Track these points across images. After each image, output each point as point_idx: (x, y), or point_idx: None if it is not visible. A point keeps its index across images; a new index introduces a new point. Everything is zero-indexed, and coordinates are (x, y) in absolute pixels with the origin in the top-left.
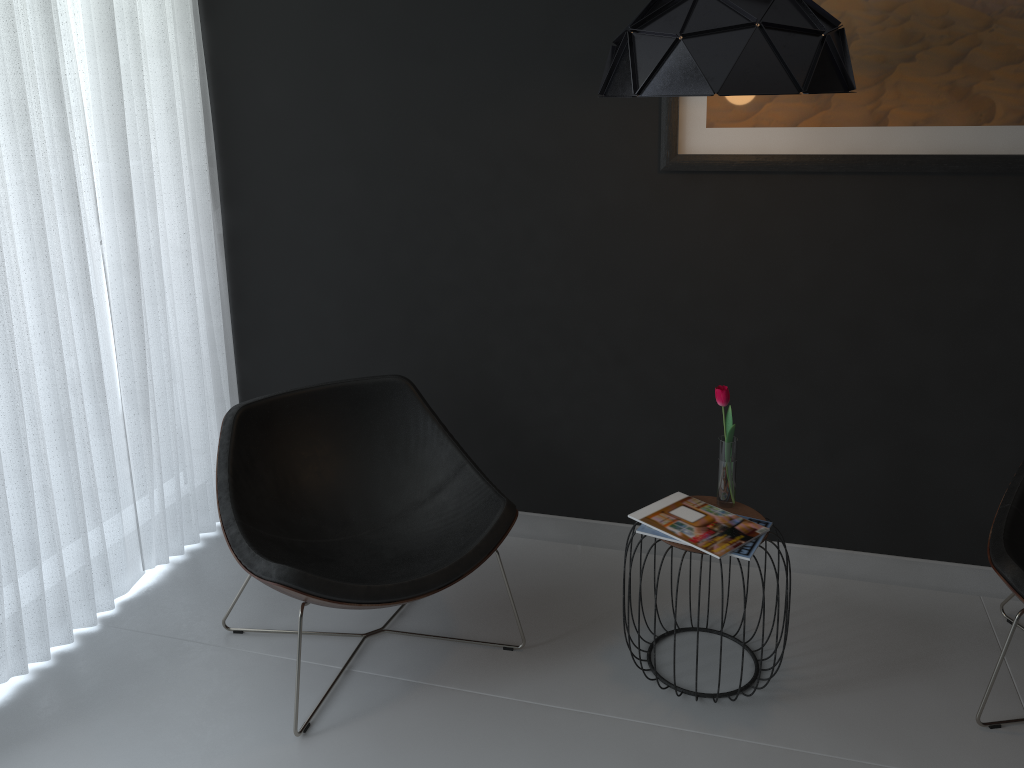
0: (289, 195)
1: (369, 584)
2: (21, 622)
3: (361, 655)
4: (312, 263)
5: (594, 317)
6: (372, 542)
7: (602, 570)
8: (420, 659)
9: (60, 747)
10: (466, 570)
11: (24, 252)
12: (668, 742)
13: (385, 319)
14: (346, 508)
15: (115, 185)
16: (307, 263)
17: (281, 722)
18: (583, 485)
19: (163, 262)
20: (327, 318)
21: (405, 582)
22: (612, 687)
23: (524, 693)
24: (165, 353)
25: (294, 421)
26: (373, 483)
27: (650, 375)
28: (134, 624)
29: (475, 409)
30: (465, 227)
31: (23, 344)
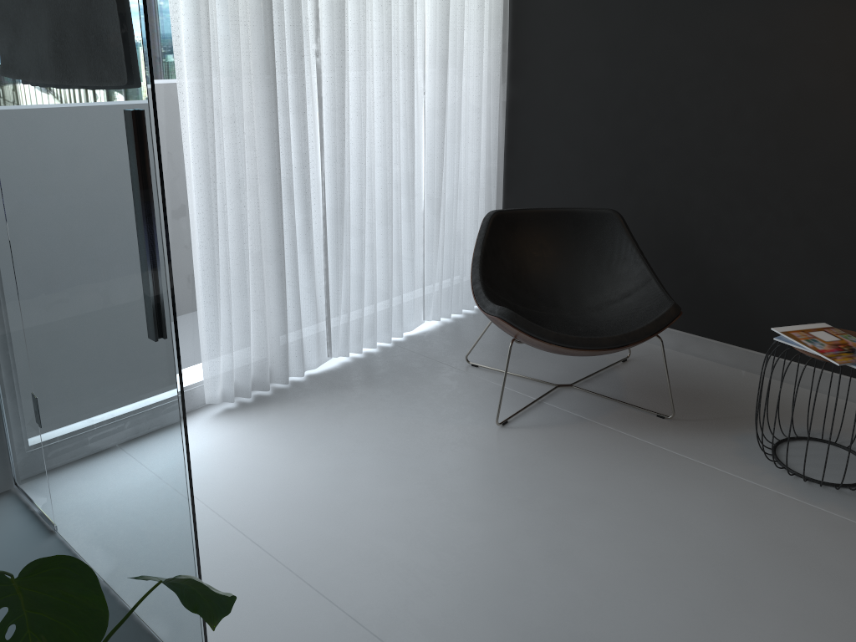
0: (554, 74)
1: (558, 332)
2: (348, 324)
3: (552, 396)
4: (564, 126)
5: (782, 183)
6: (571, 320)
7: (756, 389)
8: (592, 407)
9: (359, 396)
10: (631, 341)
11: (378, 92)
12: (769, 498)
13: (612, 172)
14: (558, 296)
15: (437, 55)
16: (561, 126)
17: (489, 416)
18: (753, 322)
19: (462, 114)
20: (570, 168)
21: (584, 337)
22: (735, 457)
23: (663, 443)
24: (455, 177)
25: (531, 230)
26: (580, 283)
27: (825, 236)
28: (412, 348)
29: (672, 249)
30: (683, 103)
31: (370, 150)
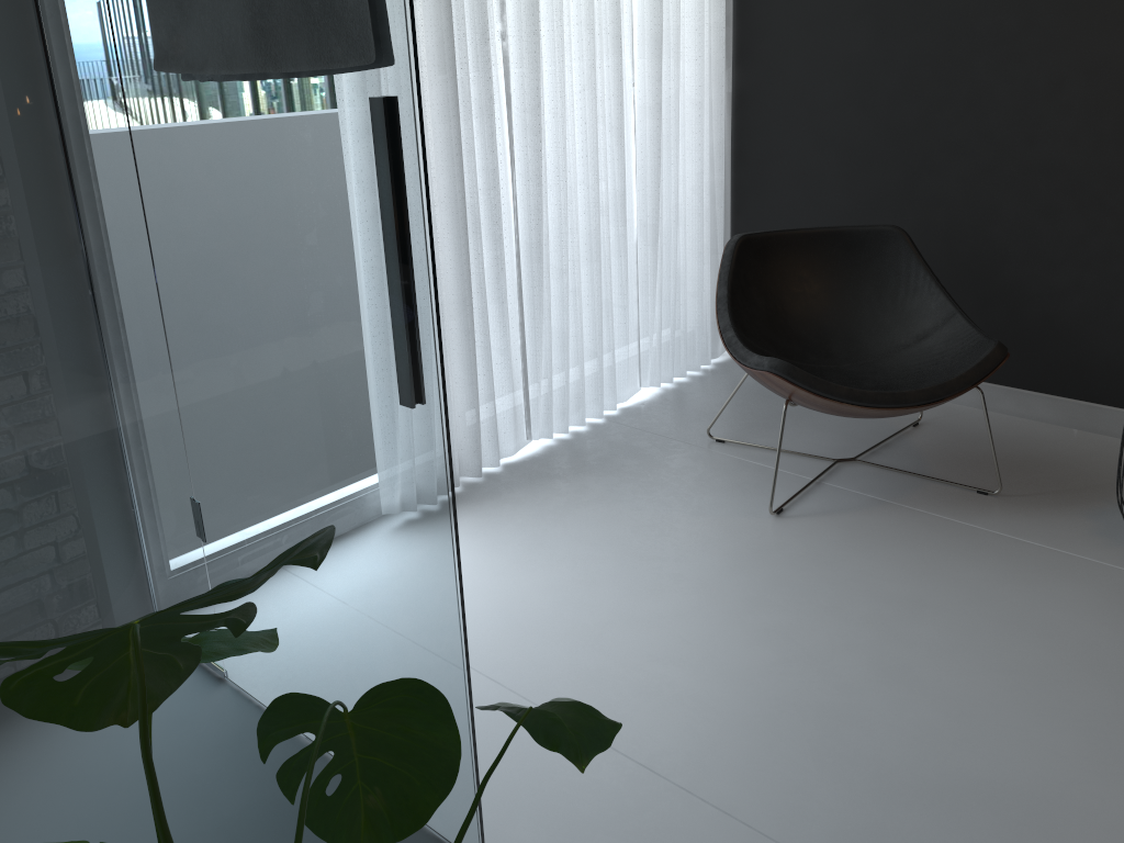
0: (799, 52)
1: (851, 388)
2: (551, 395)
3: (832, 474)
4: (815, 120)
5: (1123, 177)
6: (852, 374)
7: (1099, 452)
8: (889, 486)
9: (578, 487)
10: (948, 394)
11: (577, 85)
12: None
13: (883, 178)
14: (829, 343)
15: (648, 34)
16: (810, 121)
17: (757, 504)
18: (1087, 364)
19: (679, 111)
20: (824, 176)
21: (885, 392)
22: (1094, 539)
23: (995, 527)
24: (674, 195)
25: (787, 258)
26: (858, 325)
27: None
28: (632, 423)
29: (971, 275)
30: (982, 79)
31: (570, 163)
